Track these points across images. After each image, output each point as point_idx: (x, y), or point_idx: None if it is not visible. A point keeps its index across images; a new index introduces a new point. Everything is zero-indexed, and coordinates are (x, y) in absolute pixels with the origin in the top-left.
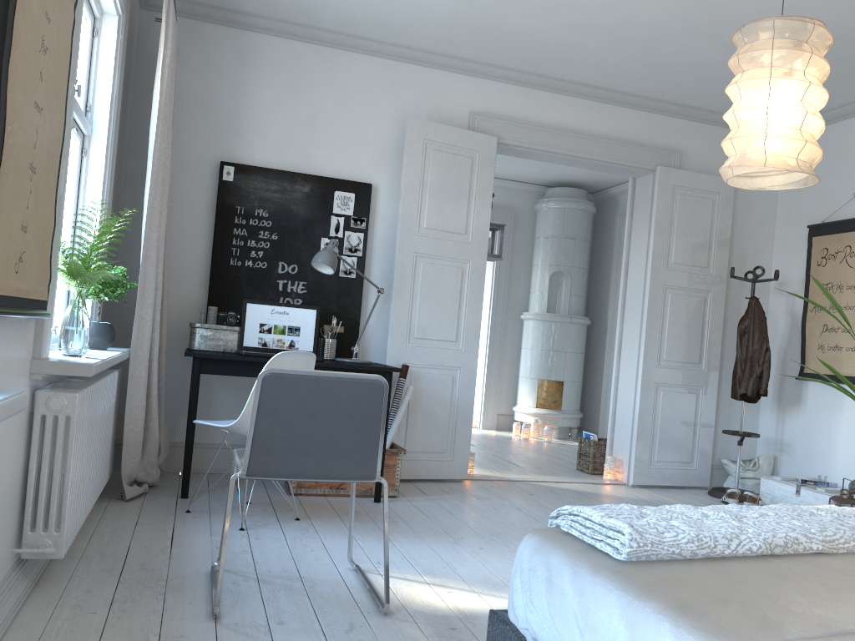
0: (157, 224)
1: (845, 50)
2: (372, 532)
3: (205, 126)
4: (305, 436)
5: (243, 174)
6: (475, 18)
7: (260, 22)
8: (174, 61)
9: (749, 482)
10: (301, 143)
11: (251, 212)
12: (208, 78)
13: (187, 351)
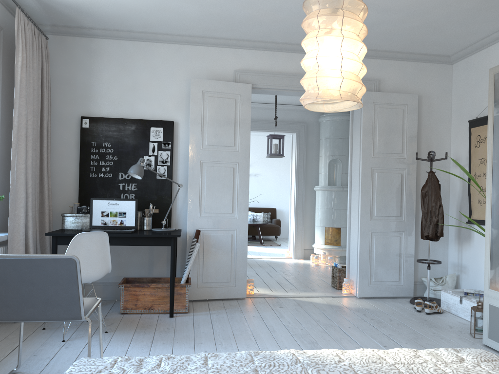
0: (23, 159)
1: (461, 3)
2: (145, 340)
3: (72, 96)
4: (29, 295)
5: (94, 122)
6: (216, 14)
7: (98, 32)
8: (35, 62)
9: (439, 293)
10: (129, 100)
11: (101, 144)
12: (71, 68)
13: (49, 232)
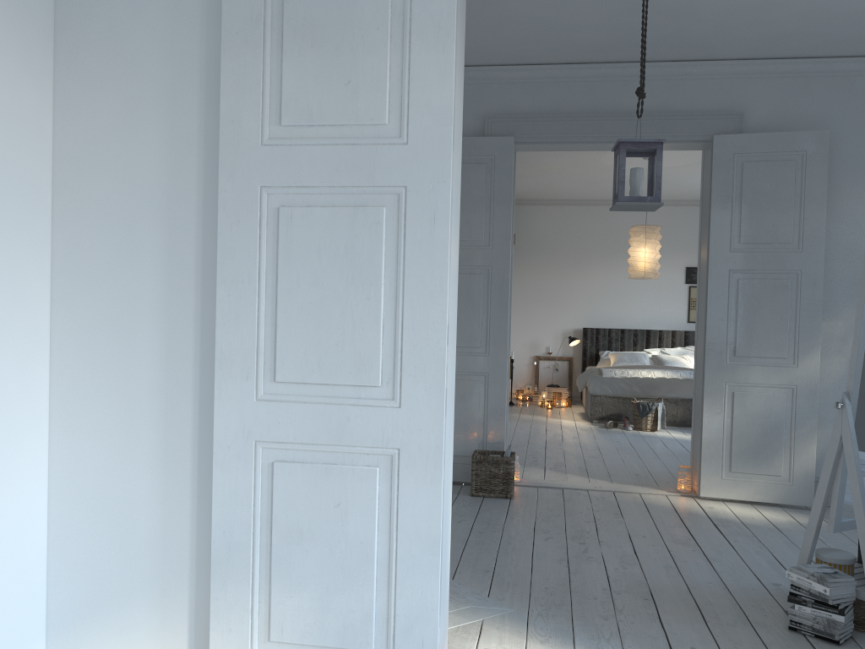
0: None
1: None
2: None
3: None
4: None
5: None
6: None
7: None
8: None
9: None
10: None
11: None
12: None
13: None
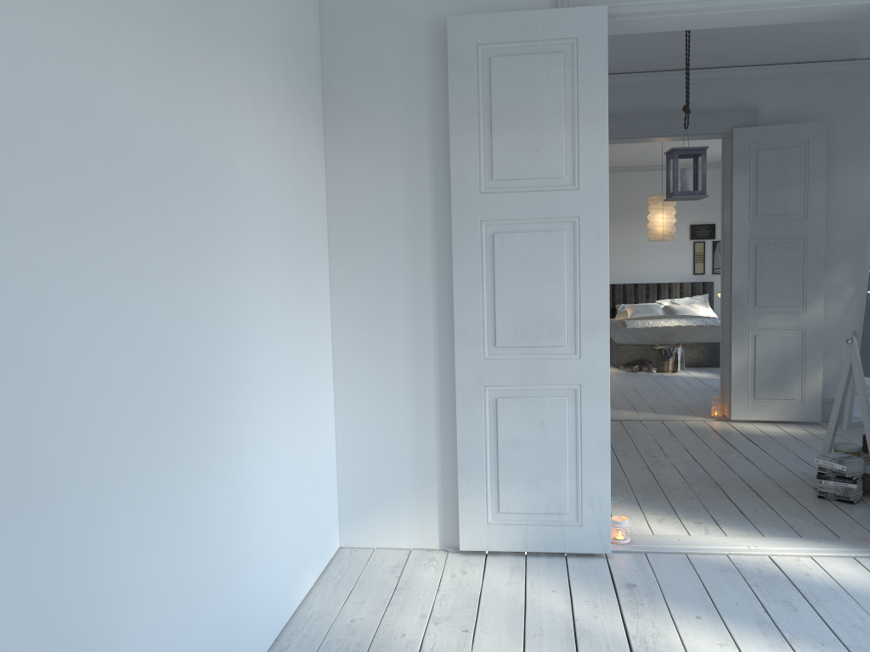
0: None
1: None
2: None
3: None
4: None
5: None
6: None
7: None
8: None
9: None
10: None
11: None
12: None
13: None
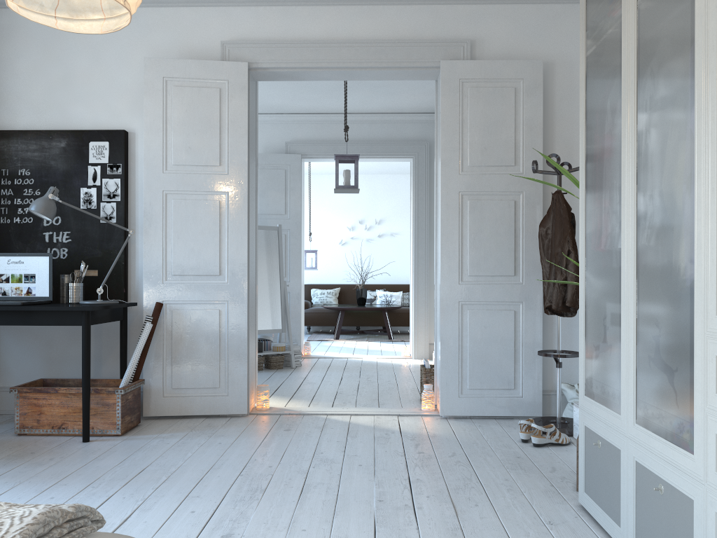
0: None
1: None
2: None
3: None
4: None
5: (5, 139)
6: None
7: None
8: None
9: None
10: (60, 102)
11: (15, 173)
12: None
13: None
